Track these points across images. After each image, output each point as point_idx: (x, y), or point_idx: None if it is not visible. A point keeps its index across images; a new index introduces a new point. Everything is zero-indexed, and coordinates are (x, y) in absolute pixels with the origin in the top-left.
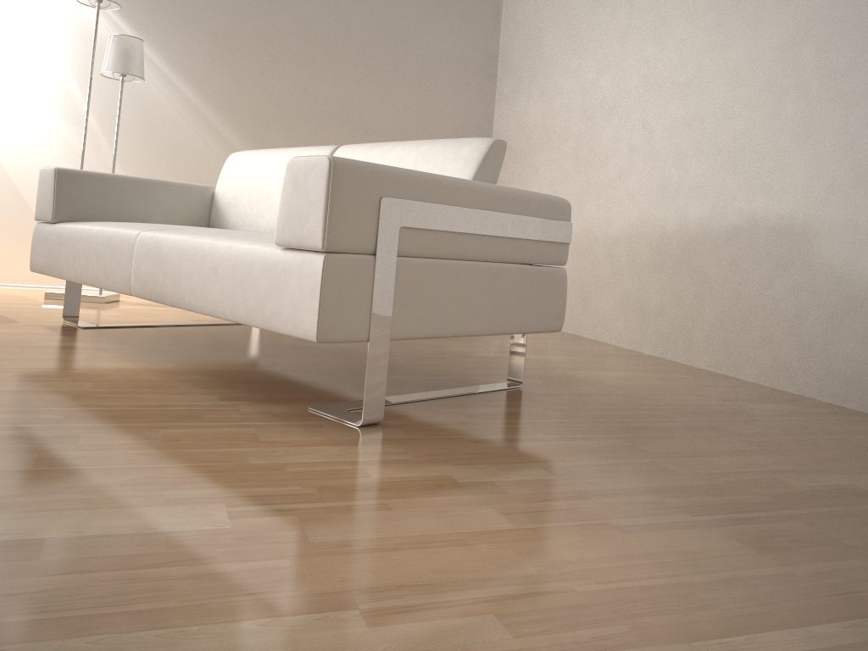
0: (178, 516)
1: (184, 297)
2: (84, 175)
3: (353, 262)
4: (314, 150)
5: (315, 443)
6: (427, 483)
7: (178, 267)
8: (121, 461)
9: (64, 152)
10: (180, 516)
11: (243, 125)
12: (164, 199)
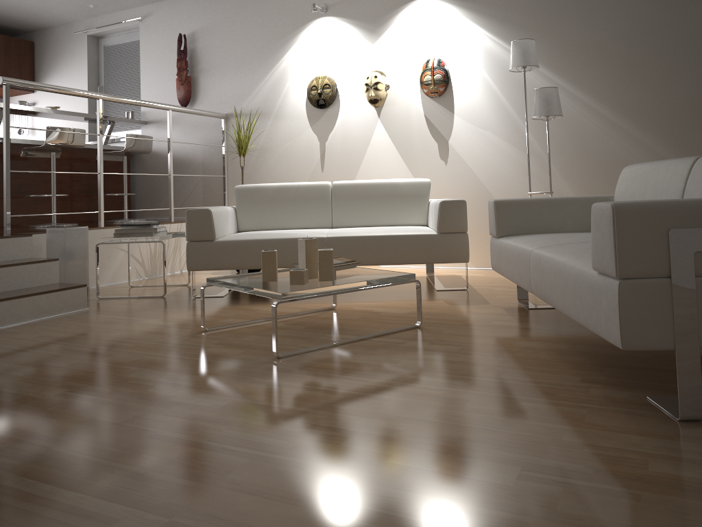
0: (487, 469)
1: (554, 301)
2: (512, 203)
3: (647, 285)
4: (679, 162)
5: (626, 431)
6: (695, 485)
7: (549, 278)
8: (481, 423)
9: (523, 173)
10: (488, 470)
11: (656, 129)
12: (573, 211)
